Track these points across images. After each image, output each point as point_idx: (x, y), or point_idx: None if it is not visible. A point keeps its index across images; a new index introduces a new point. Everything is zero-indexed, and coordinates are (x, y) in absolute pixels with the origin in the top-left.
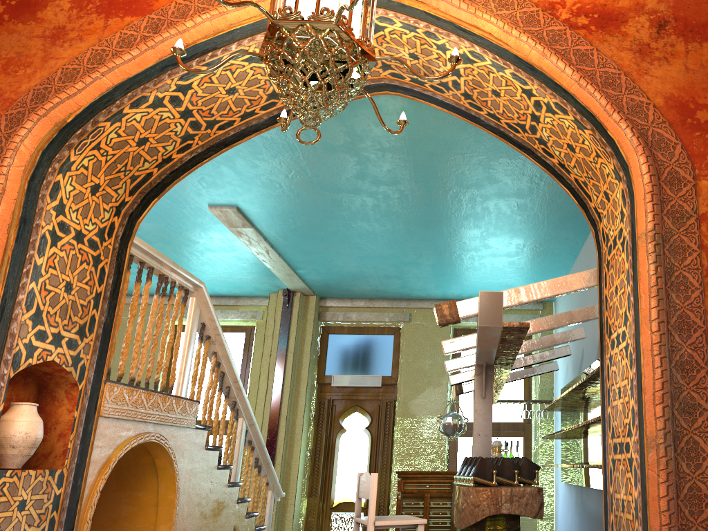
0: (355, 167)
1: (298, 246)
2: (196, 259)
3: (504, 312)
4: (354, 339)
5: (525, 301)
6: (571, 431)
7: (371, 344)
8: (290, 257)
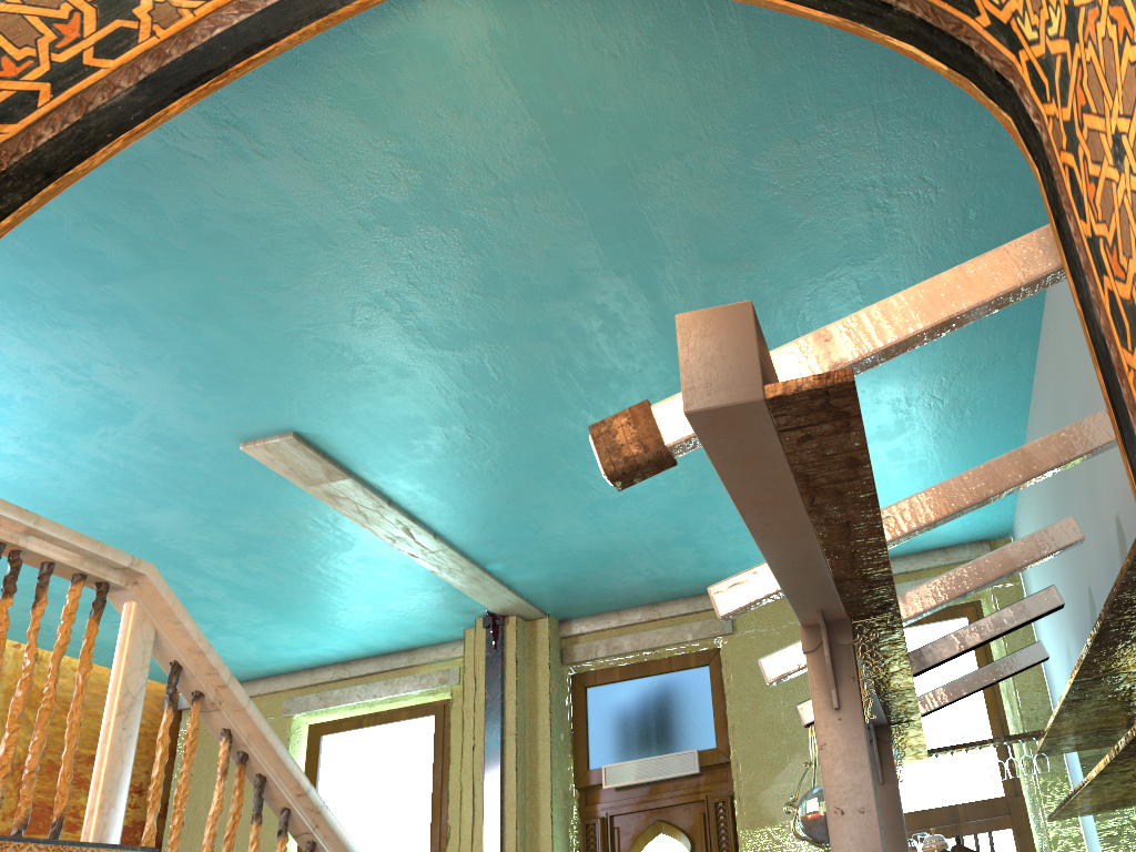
0: (471, 261)
1: (460, 506)
2: (293, 580)
3: (915, 576)
4: (635, 689)
5: (850, 357)
6: (1106, 775)
7: (669, 692)
8: (460, 537)
